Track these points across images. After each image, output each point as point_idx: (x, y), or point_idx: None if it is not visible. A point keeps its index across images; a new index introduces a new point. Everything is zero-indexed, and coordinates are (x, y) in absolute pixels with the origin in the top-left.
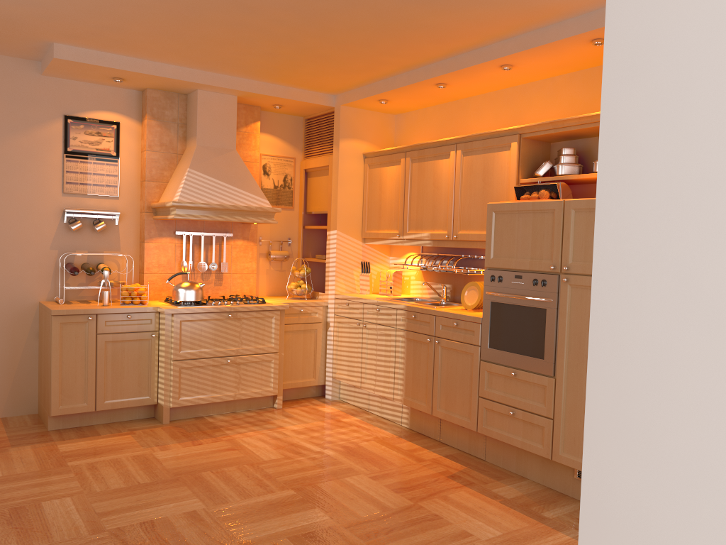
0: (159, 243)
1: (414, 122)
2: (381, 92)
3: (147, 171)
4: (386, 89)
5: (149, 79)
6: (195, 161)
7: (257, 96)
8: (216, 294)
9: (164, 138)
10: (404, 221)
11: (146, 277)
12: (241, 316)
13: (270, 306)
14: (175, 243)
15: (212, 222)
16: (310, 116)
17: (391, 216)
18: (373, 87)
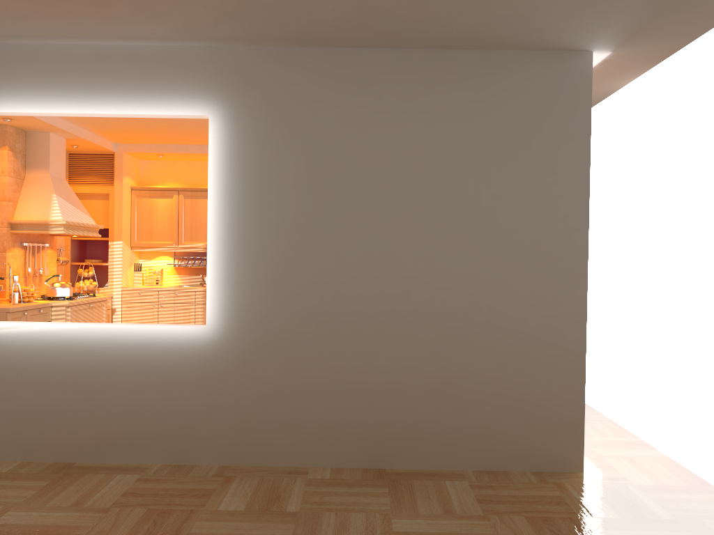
0: (13, 252)
1: (162, 168)
2: (172, 152)
3: (8, 193)
4: (178, 151)
5: (33, 123)
6: (55, 188)
7: (82, 140)
8: (39, 293)
9: (15, 166)
10: (179, 235)
11: (7, 281)
12: (93, 306)
13: (105, 297)
14: (20, 252)
15: (37, 235)
16: (78, 153)
17: (164, 232)
18: (163, 147)
